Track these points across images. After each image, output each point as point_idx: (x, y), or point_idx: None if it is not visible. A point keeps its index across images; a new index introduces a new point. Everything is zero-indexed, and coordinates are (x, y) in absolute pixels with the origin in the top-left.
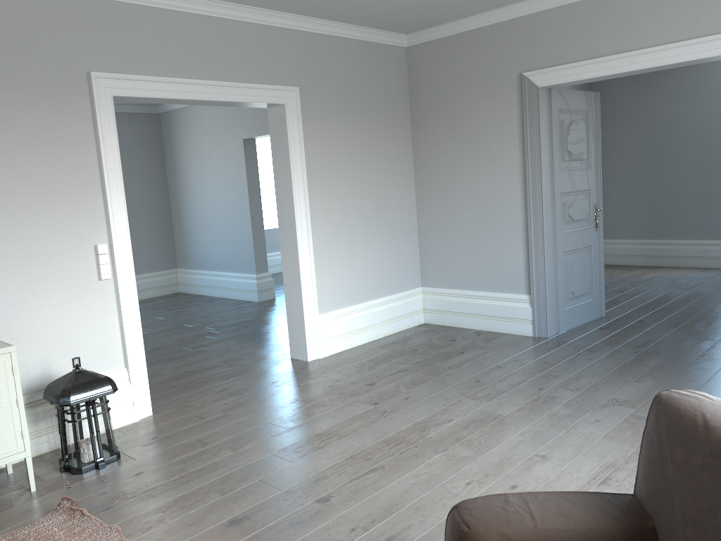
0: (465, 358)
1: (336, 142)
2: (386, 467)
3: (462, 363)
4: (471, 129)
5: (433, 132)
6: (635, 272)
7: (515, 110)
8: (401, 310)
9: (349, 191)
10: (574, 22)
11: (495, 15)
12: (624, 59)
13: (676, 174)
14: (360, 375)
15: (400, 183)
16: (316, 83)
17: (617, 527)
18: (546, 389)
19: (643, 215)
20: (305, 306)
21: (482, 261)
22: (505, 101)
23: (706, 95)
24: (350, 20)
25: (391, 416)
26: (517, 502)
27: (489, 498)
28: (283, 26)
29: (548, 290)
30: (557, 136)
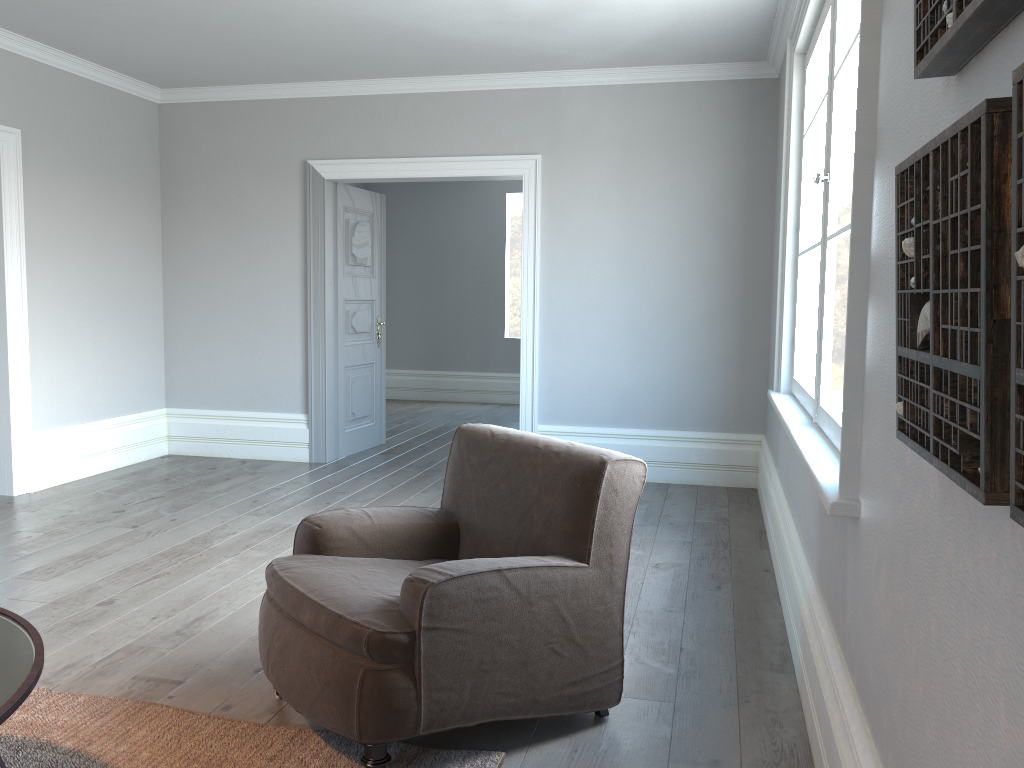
0: (234, 483)
1: (66, 209)
2: (173, 573)
3: (232, 487)
4: (242, 216)
5: (192, 214)
6: (412, 405)
7: (296, 200)
8: (140, 435)
9: (80, 274)
10: (365, 116)
11: (277, 90)
12: (415, 164)
13: (456, 298)
14: (101, 504)
15: (144, 272)
16: (43, 128)
17: (431, 522)
18: (334, 503)
19: (422, 342)
20: (15, 420)
21: (250, 375)
22: (286, 188)
23: (486, 216)
24: (94, 58)
25: (160, 535)
26: (356, 510)
27: (332, 511)
28: (3, 47)
29: (329, 408)
30: (342, 236)
